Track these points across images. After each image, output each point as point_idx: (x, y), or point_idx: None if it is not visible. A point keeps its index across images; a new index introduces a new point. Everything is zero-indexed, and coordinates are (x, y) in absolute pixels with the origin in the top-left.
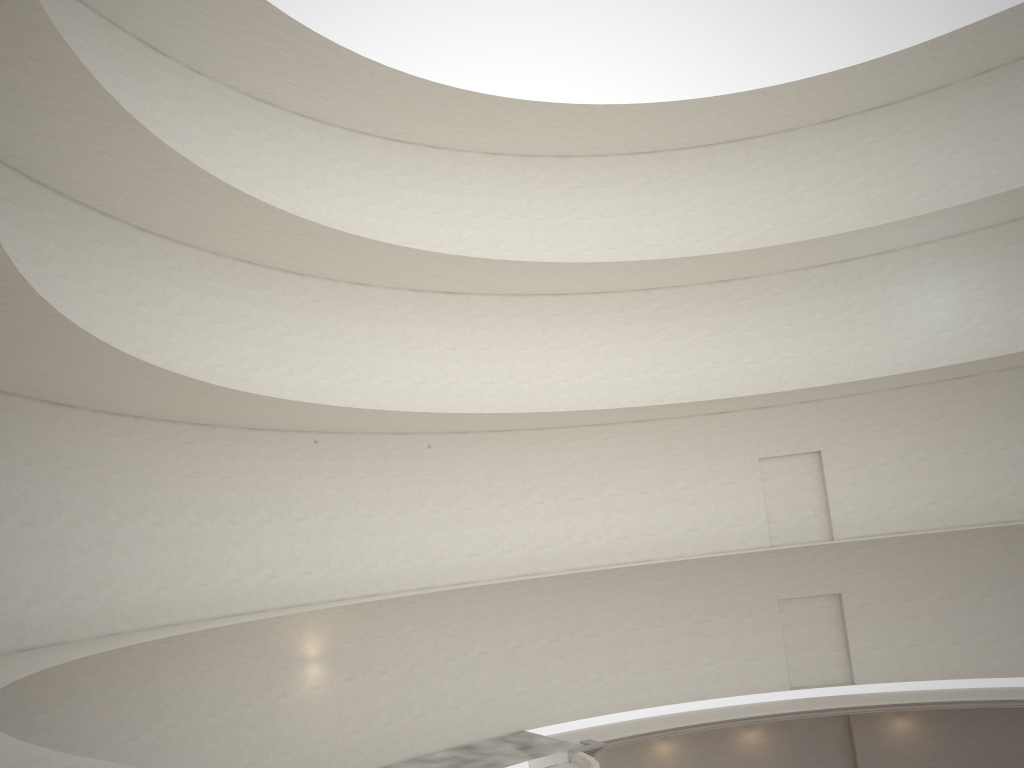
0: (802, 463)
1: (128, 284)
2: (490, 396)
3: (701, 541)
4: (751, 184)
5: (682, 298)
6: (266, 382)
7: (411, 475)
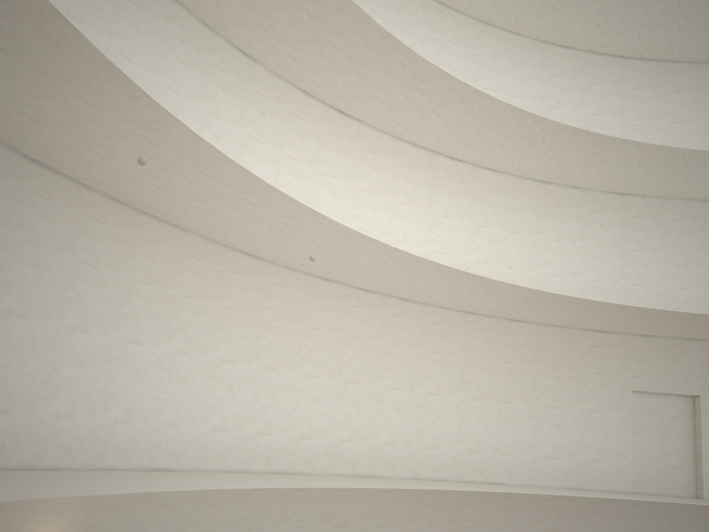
0: (674, 405)
1: None
2: None
3: (559, 472)
4: (660, 105)
5: (575, 200)
6: None
7: (251, 313)
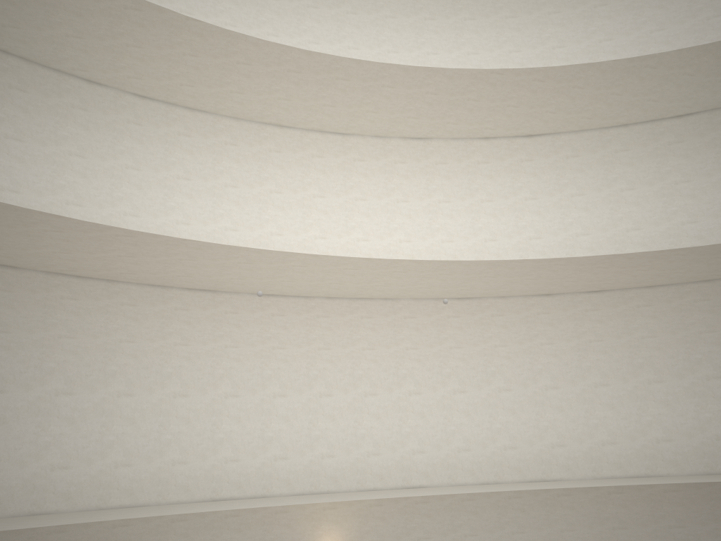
0: None
1: (116, 149)
2: (583, 250)
3: None
4: None
5: None
6: (290, 246)
7: (474, 347)
